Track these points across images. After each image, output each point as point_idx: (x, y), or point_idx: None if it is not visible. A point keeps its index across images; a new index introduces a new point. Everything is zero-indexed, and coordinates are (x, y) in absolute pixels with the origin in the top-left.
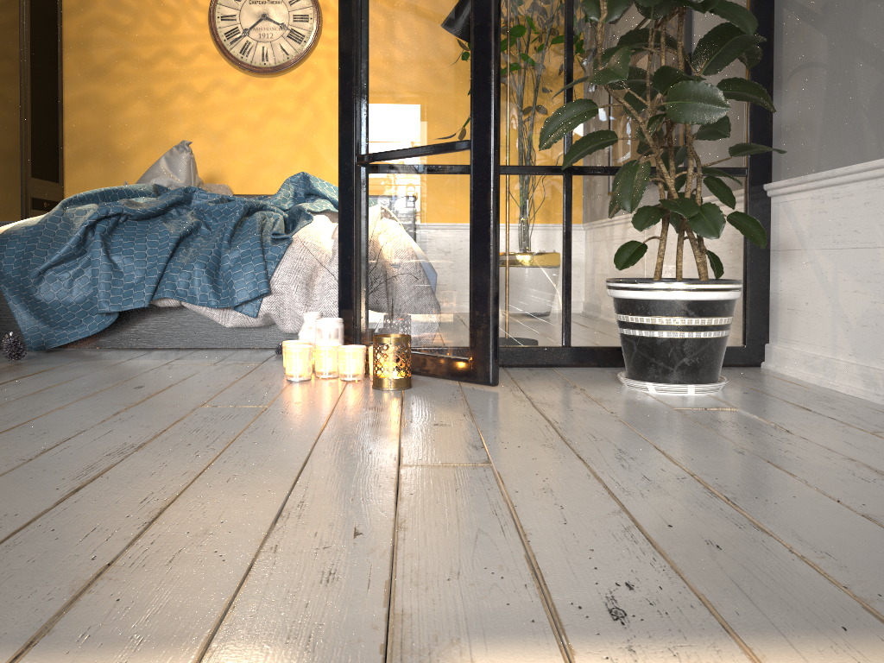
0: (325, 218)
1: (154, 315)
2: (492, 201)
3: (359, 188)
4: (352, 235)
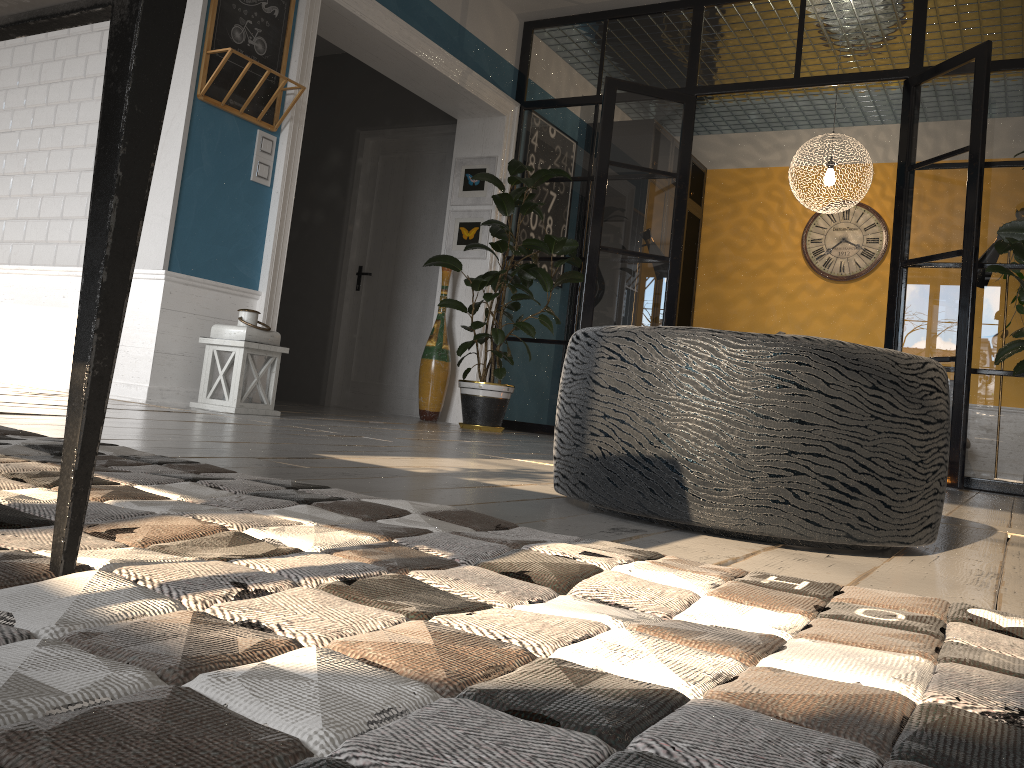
0: None
1: None
2: (964, 390)
3: None
4: None
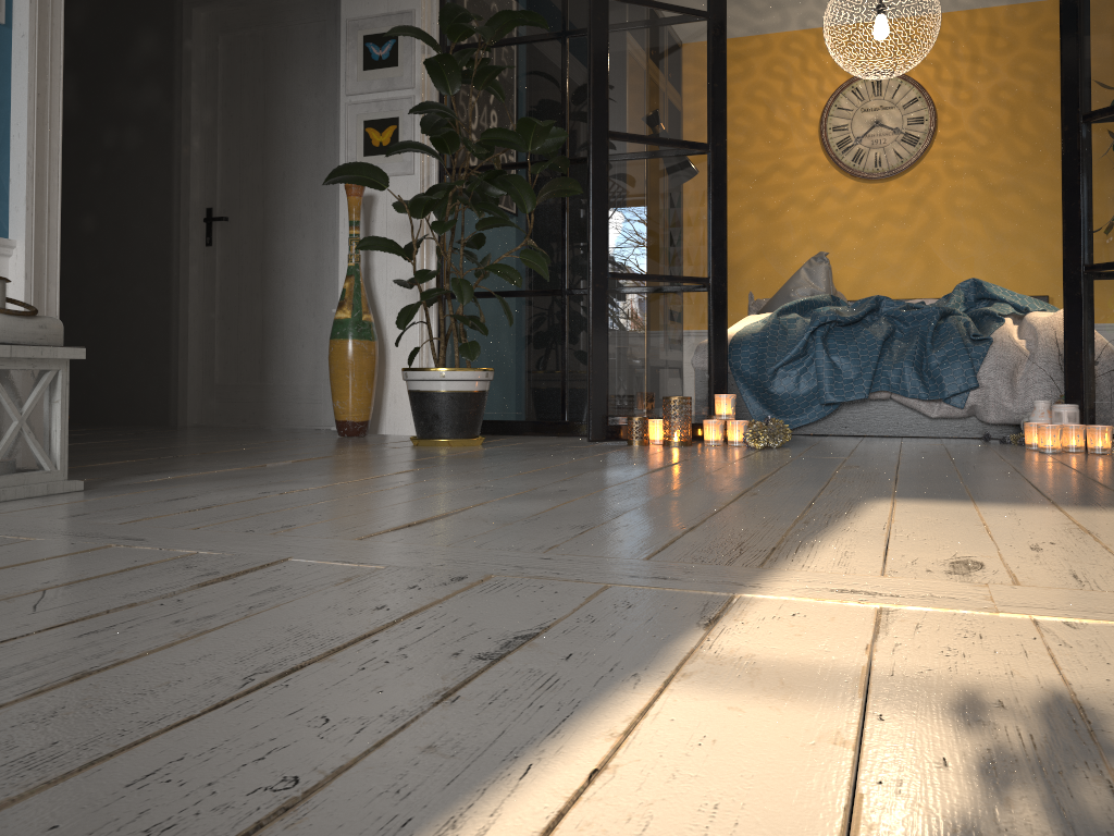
0: (1010, 321)
1: (860, 407)
2: None
3: (1086, 293)
4: (1080, 333)
